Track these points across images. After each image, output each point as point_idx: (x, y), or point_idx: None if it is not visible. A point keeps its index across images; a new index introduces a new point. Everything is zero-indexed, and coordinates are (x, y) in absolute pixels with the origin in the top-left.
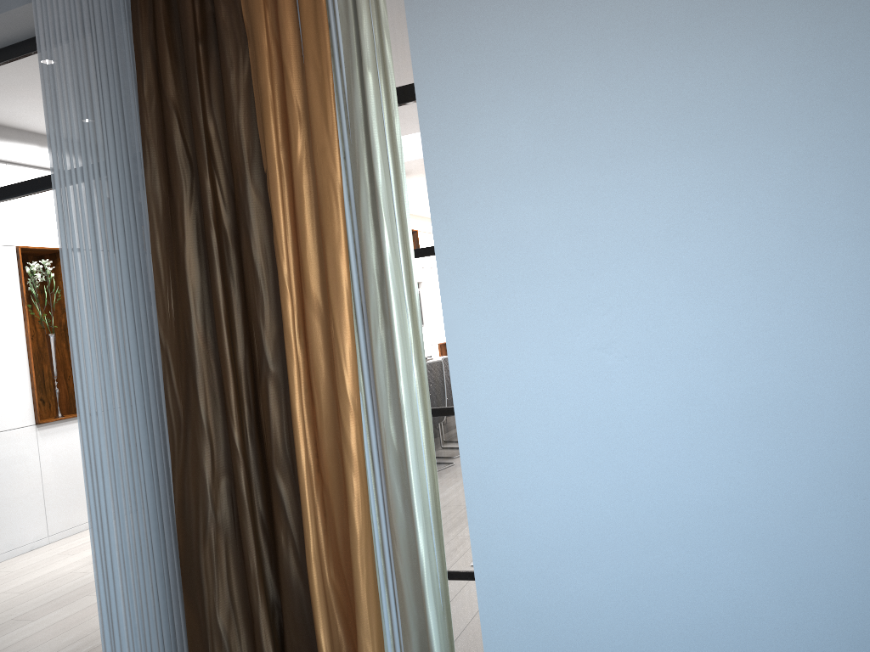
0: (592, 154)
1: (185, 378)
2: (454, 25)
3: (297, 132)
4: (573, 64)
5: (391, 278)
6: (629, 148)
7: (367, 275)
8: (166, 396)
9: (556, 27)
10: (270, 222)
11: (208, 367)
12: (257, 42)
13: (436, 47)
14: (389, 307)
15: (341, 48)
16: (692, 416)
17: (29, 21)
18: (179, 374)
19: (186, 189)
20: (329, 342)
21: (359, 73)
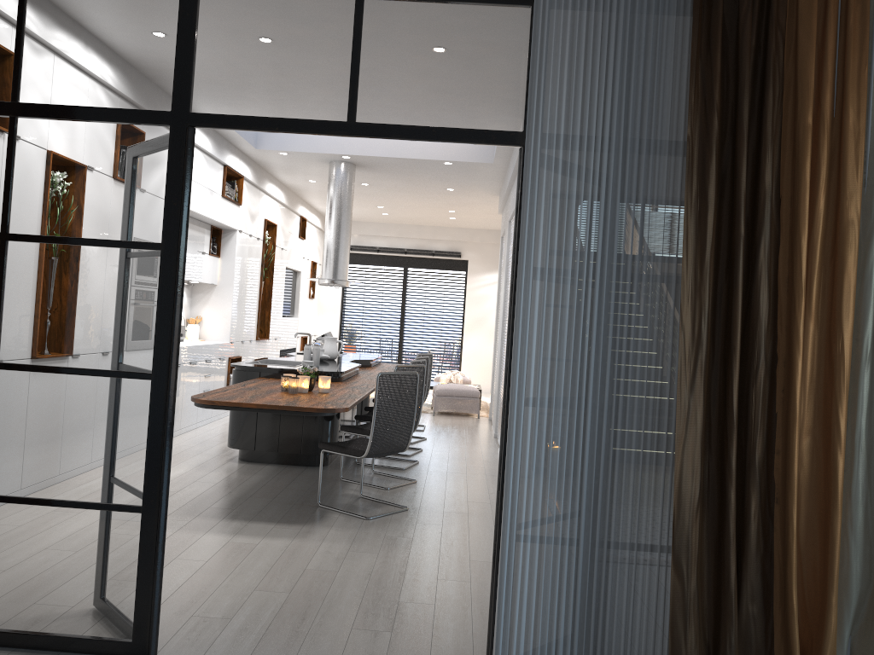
0: None
1: (694, 362)
2: None
3: (824, 173)
4: None
5: None
6: None
7: (867, 305)
8: (678, 376)
9: None
10: (778, 242)
11: (708, 356)
12: (807, 88)
13: None
14: None
15: (870, 115)
16: None
17: None
18: (689, 358)
19: (715, 195)
20: (818, 354)
21: None
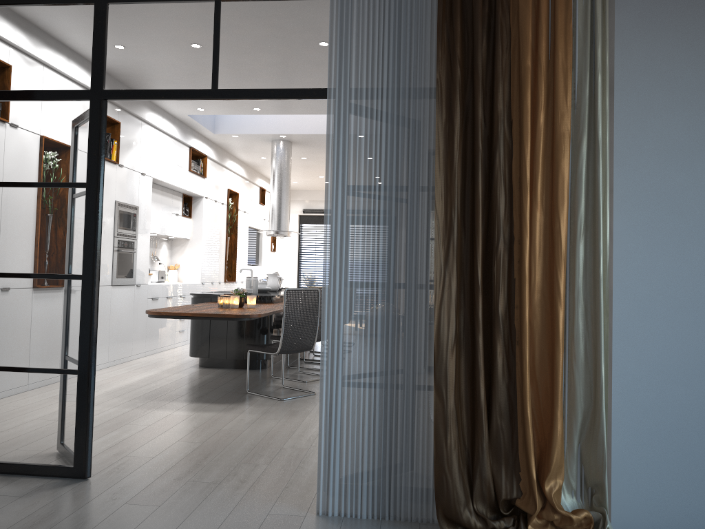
0: None
1: (447, 242)
2: (645, 60)
3: (543, 101)
4: None
5: (601, 199)
6: None
7: (579, 196)
8: (435, 252)
9: None
10: (511, 153)
11: (460, 238)
12: (525, 40)
13: (631, 69)
14: (598, 217)
15: (576, 56)
16: None
17: None
18: (444, 239)
19: (460, 121)
20: (545, 233)
21: (589, 74)
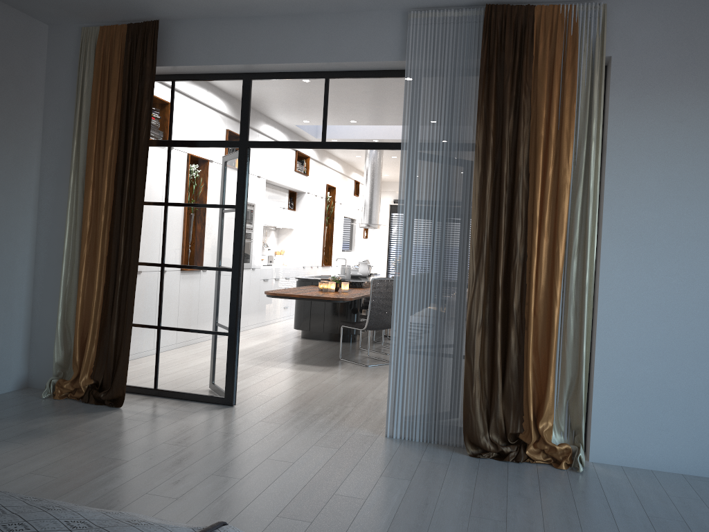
0: (682, 197)
1: (478, 257)
2: (630, 130)
3: (551, 160)
4: (681, 159)
5: (589, 231)
6: (698, 198)
7: (574, 228)
8: (469, 264)
9: (676, 142)
10: (528, 196)
11: (488, 254)
12: (540, 116)
13: (620, 136)
14: (587, 243)
15: (578, 128)
16: (704, 308)
17: (385, 65)
18: (476, 256)
19: (491, 173)
20: (549, 253)
21: (586, 141)
